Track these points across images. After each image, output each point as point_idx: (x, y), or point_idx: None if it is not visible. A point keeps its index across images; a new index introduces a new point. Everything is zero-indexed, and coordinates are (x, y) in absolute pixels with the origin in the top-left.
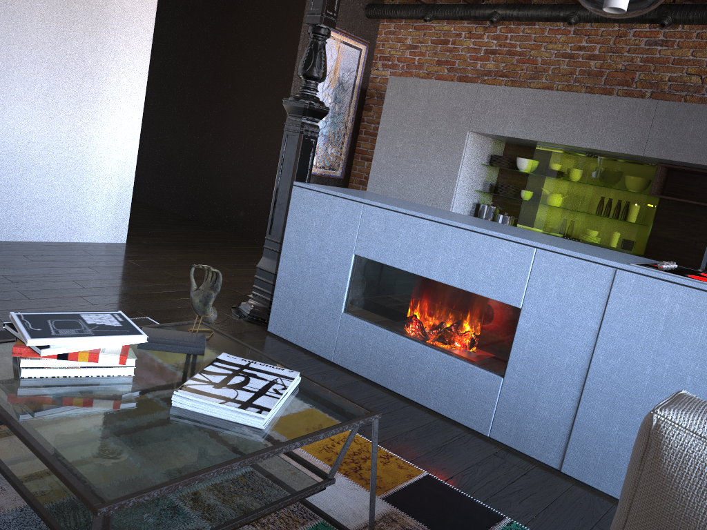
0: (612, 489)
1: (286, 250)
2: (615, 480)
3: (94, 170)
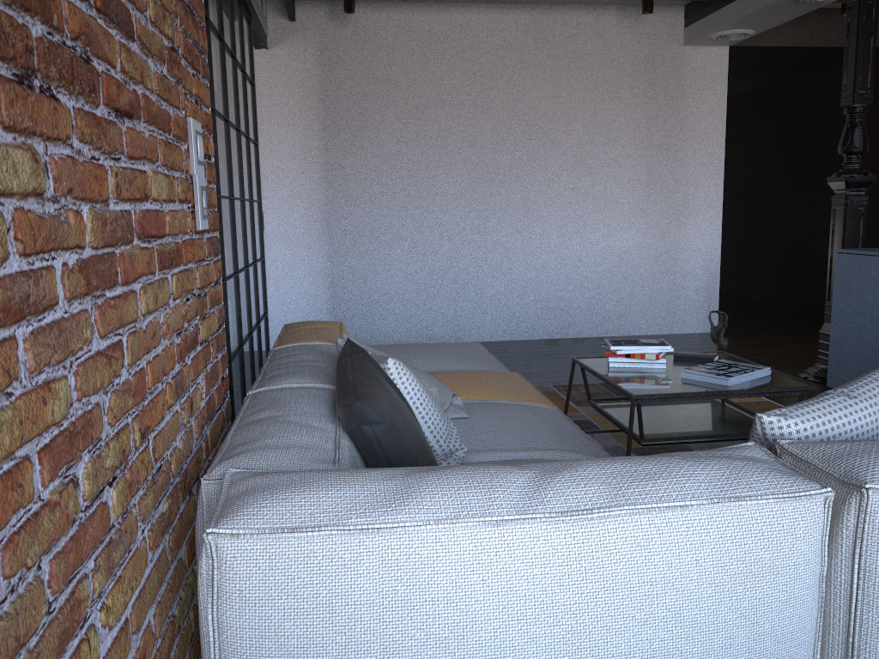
0: None
1: (834, 311)
2: None
3: (683, 270)
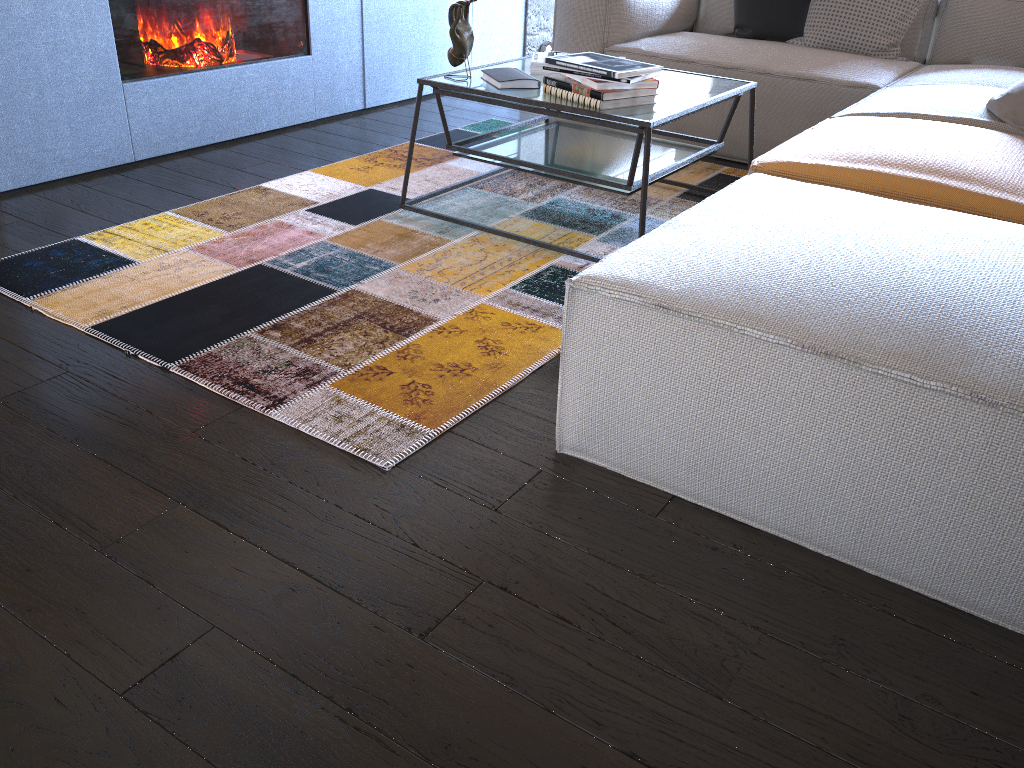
0: (393, 97)
1: None
2: (393, 89)
3: None
